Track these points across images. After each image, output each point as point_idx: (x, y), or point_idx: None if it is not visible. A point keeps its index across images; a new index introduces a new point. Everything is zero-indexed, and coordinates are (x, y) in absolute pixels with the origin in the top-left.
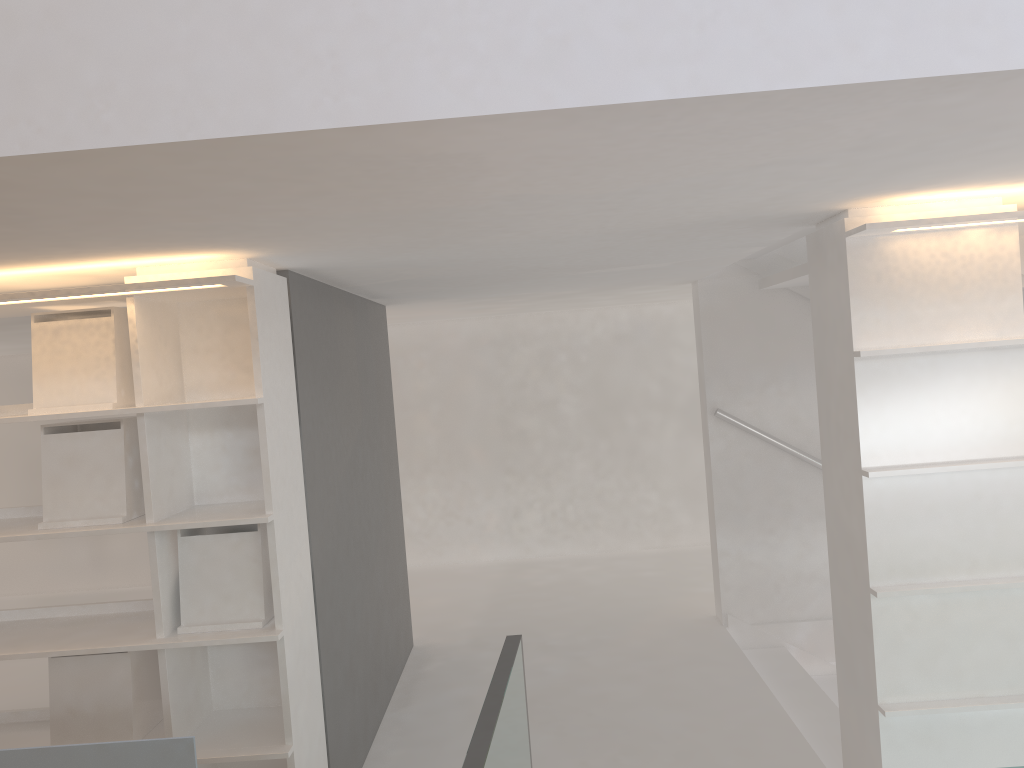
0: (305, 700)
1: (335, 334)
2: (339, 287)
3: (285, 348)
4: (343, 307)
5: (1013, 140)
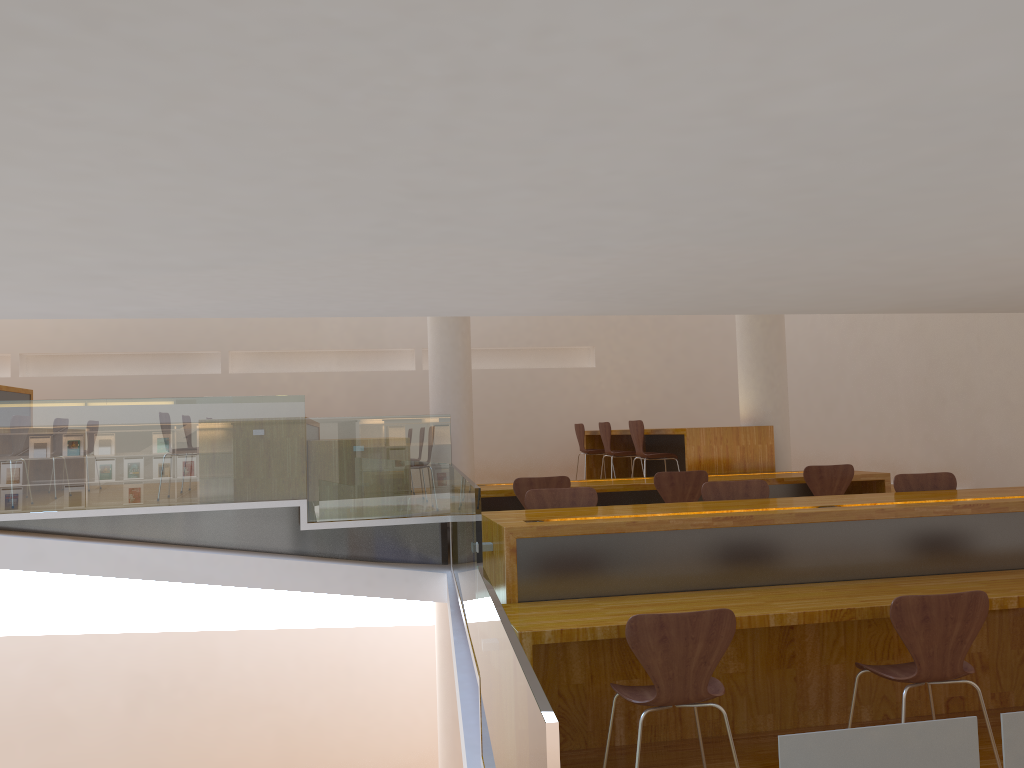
0: None
1: None
2: None
3: None
4: None
5: None
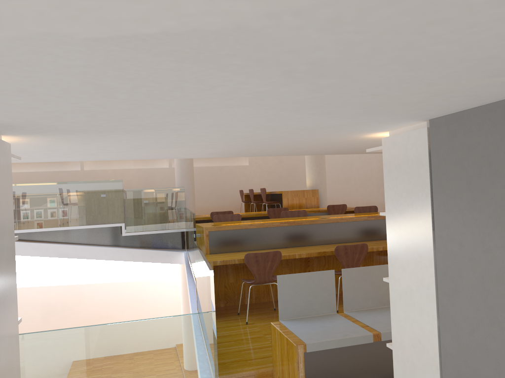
0: None
1: None
2: None
3: (417, 182)
4: None
5: (30, 154)
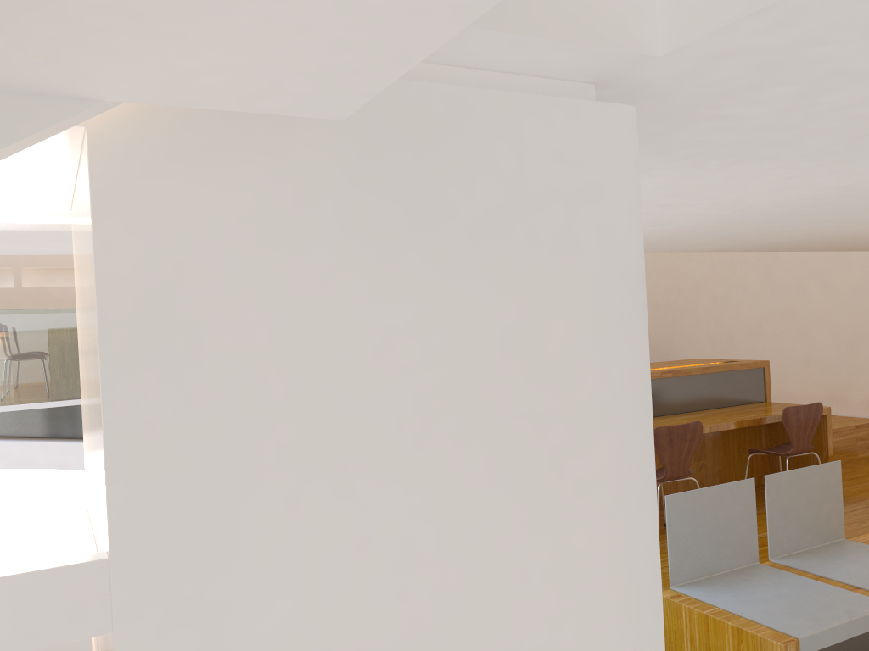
0: None
1: None
2: None
3: None
4: None
5: None
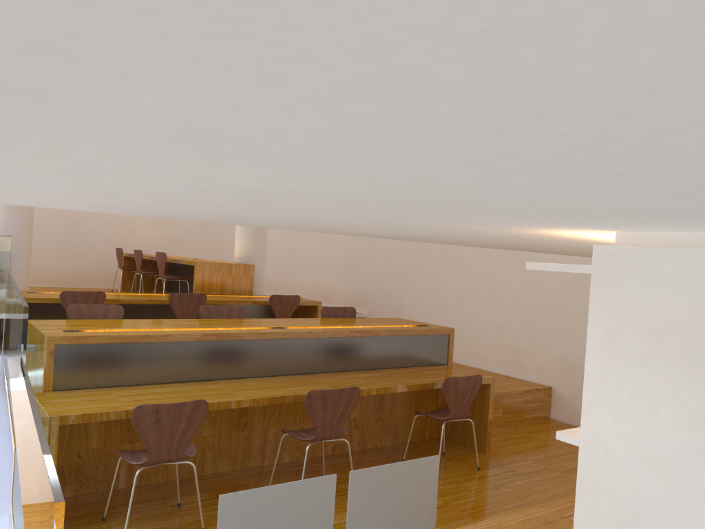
0: None
1: None
2: None
3: None
4: None
5: None
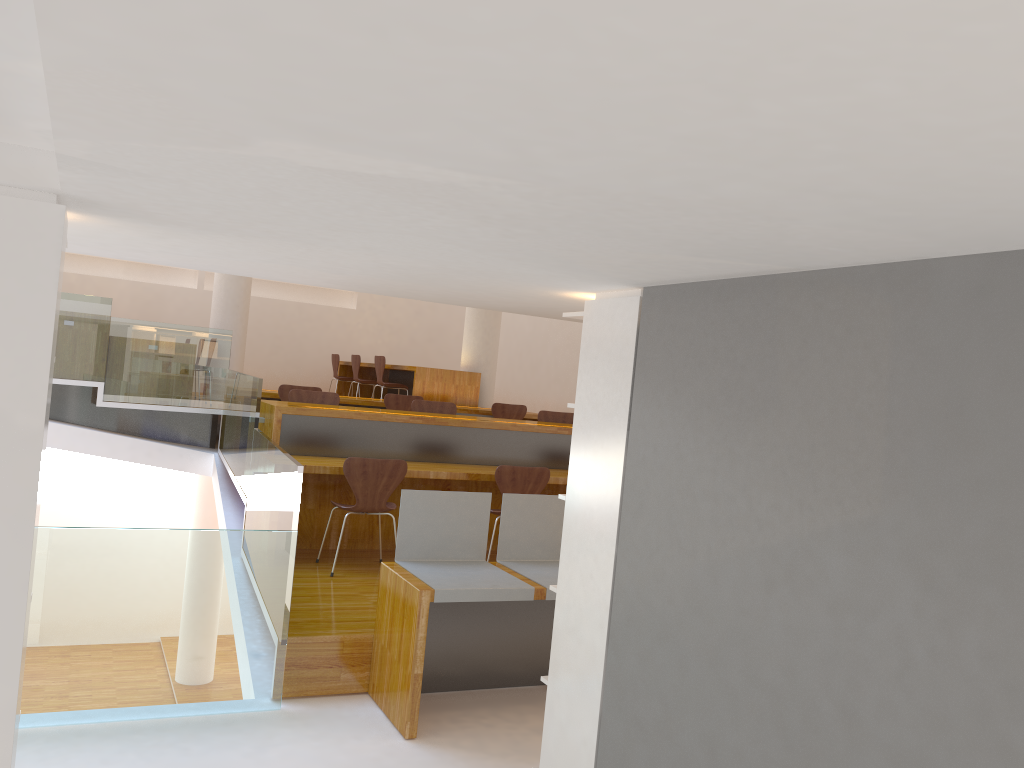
0: (571, 677)
1: (771, 347)
2: (802, 270)
3: (618, 366)
4: (832, 298)
5: None
